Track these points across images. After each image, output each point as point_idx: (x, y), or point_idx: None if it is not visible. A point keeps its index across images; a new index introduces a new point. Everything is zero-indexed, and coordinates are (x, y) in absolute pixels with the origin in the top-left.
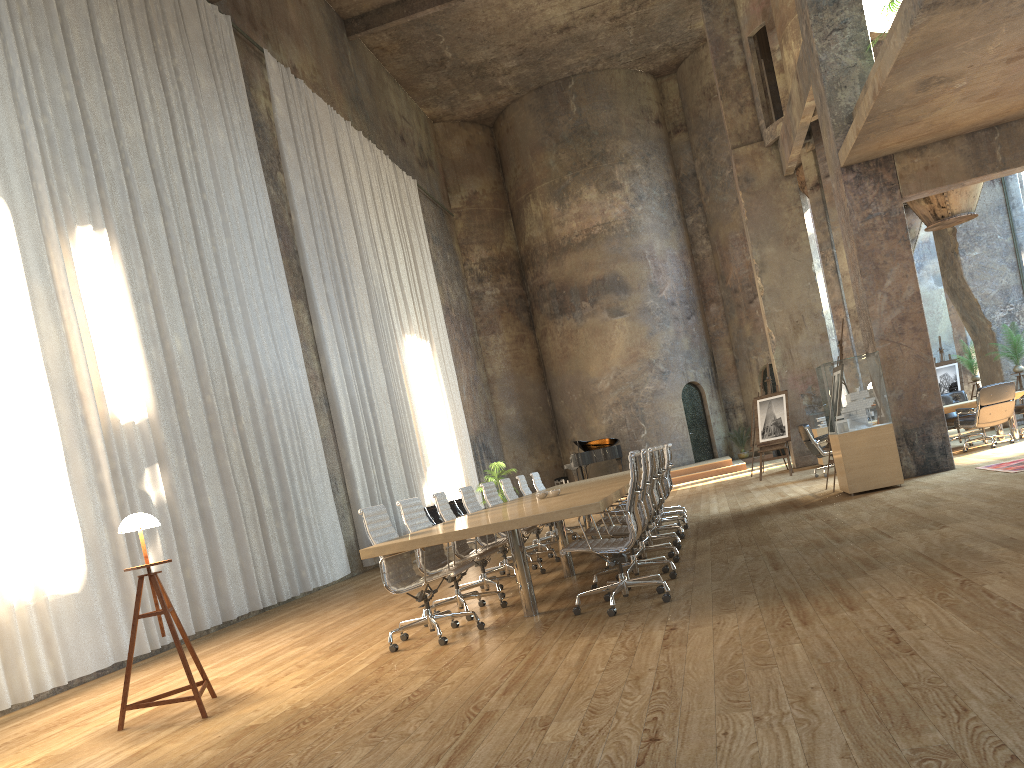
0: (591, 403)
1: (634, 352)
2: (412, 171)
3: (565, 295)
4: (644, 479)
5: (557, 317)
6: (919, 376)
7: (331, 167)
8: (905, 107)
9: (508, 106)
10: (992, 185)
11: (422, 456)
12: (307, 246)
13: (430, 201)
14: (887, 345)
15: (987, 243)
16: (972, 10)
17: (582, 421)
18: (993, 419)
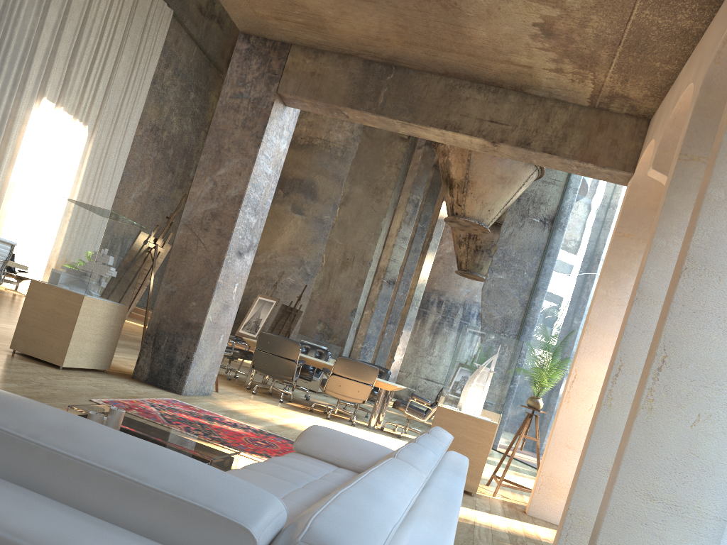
0: None
1: (294, 247)
2: (182, 7)
3: None
4: None
5: None
6: (199, 282)
7: None
8: None
9: None
10: (542, 228)
11: None
12: None
13: (195, 44)
14: (188, 234)
15: (514, 273)
16: None
17: None
18: (342, 393)
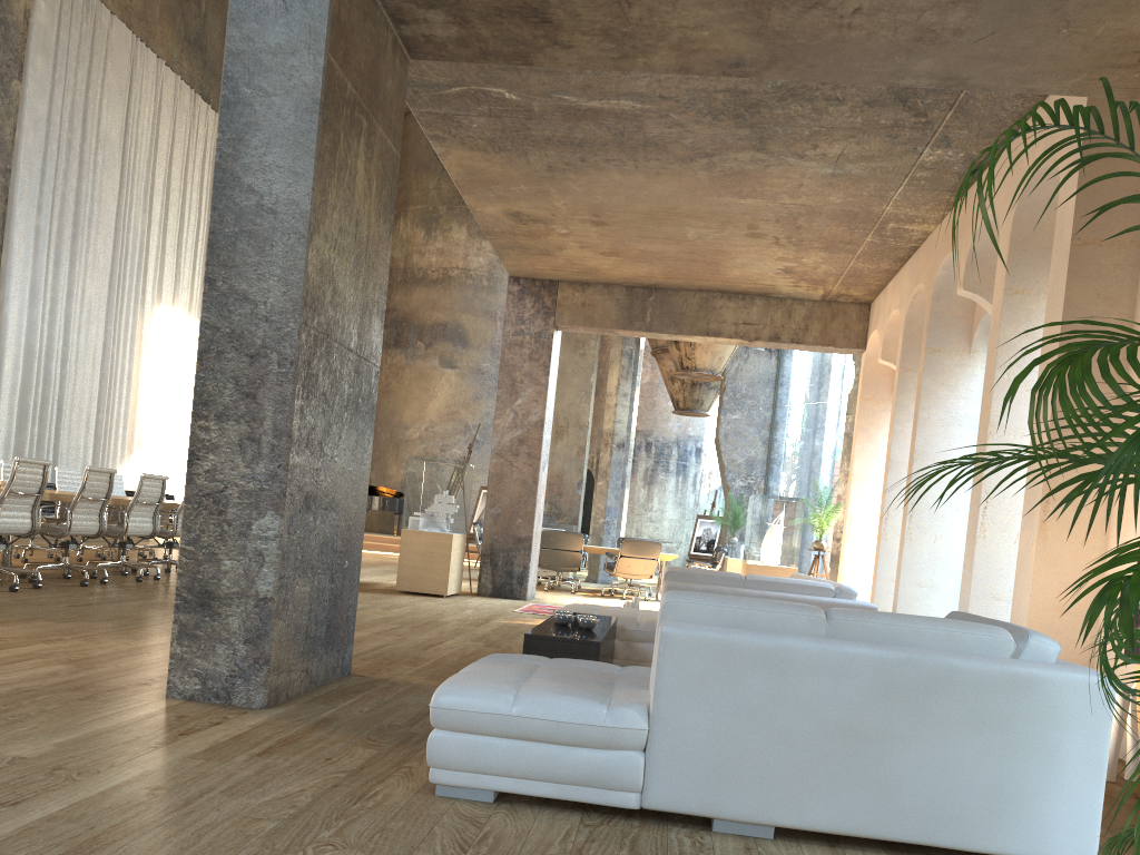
0: (396, 448)
1: (453, 410)
2: None
3: (404, 328)
4: (9, 486)
5: (391, 348)
6: (520, 501)
7: (109, 99)
8: (520, 234)
9: (409, 113)
10: (769, 357)
11: (132, 436)
12: (24, 169)
13: None
14: (501, 461)
15: (749, 411)
16: (492, 157)
17: (382, 464)
18: (631, 572)
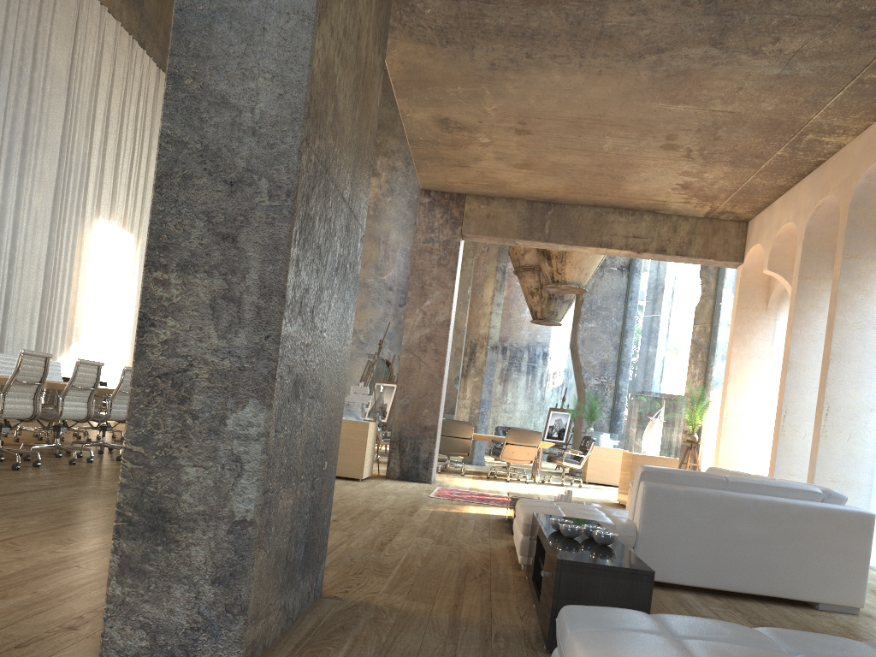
0: None
1: None
2: None
3: None
4: None
5: None
6: (427, 393)
7: (57, 35)
8: (442, 144)
9: None
10: (621, 275)
11: (71, 331)
12: None
13: None
14: (410, 357)
15: (603, 320)
16: (436, 52)
17: None
18: (515, 458)
